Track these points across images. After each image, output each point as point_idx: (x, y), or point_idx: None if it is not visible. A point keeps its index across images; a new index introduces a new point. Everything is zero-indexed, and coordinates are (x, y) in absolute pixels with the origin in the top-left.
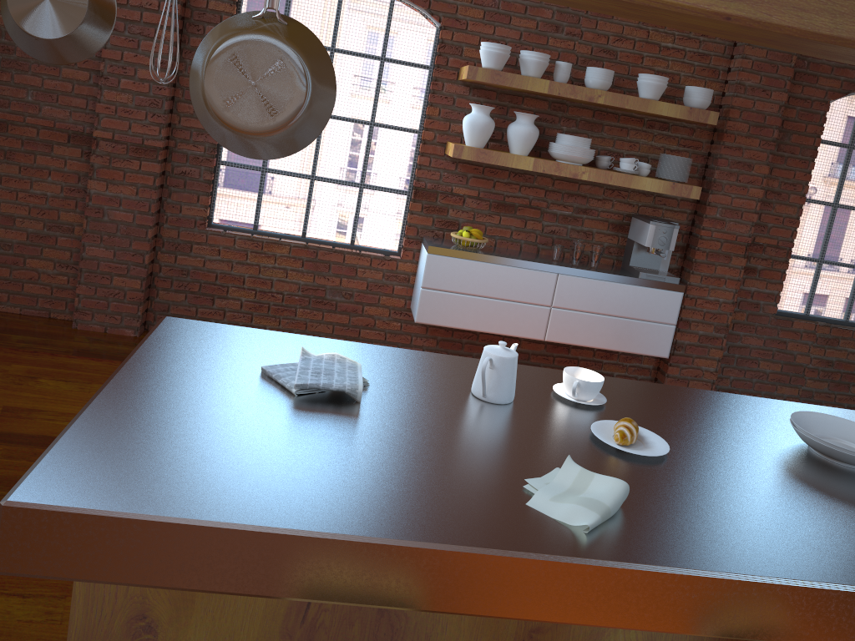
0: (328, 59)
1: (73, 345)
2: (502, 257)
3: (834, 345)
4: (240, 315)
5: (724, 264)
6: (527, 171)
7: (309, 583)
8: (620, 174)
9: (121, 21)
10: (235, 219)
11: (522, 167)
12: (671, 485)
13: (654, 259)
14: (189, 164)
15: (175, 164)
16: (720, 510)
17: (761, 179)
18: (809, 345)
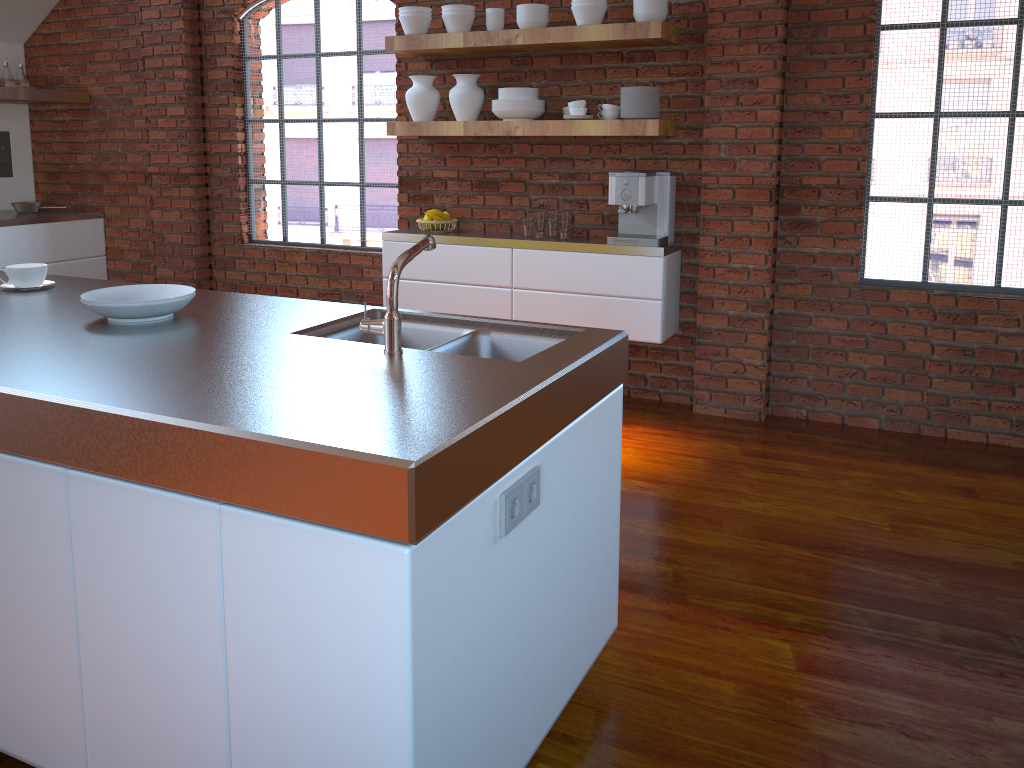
0: None
1: None
2: (451, 236)
3: (968, 323)
4: None
5: (744, 219)
6: (503, 141)
7: None
8: (558, 122)
9: (152, 70)
10: None
11: (453, 133)
12: None
13: (647, 221)
14: (223, 186)
15: (214, 188)
16: None
17: (772, 95)
18: (926, 325)
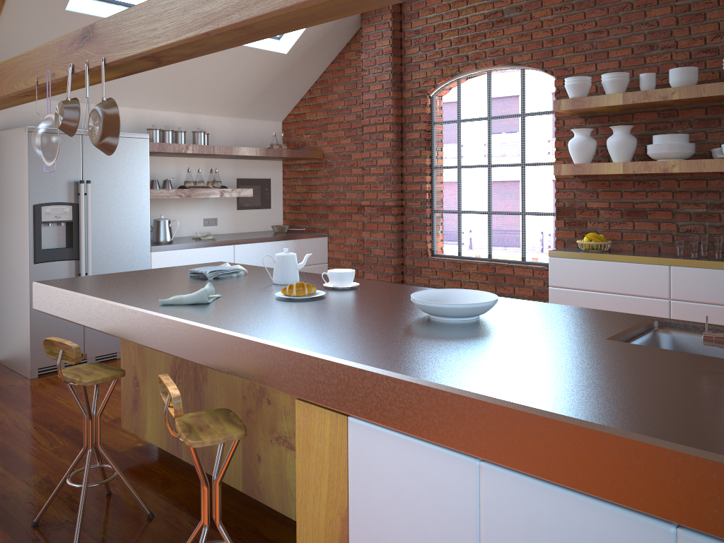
0: (117, 109)
1: None
2: (611, 254)
3: None
4: None
5: None
6: (651, 177)
7: (78, 316)
8: (714, 160)
9: (368, 134)
10: None
11: (613, 172)
12: (260, 305)
13: None
14: (414, 214)
15: (407, 216)
16: (252, 311)
17: None
18: None
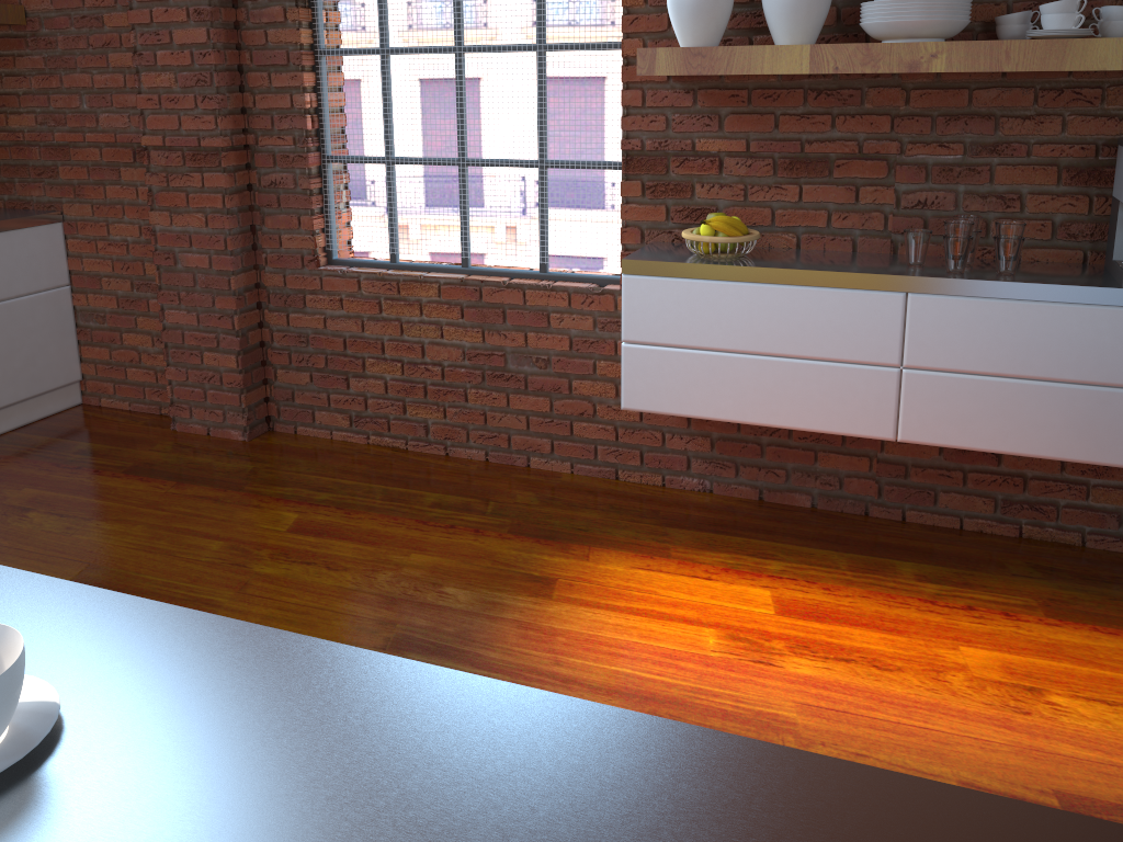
0: None
1: (140, 457)
2: (772, 268)
3: None
4: (387, 402)
5: None
6: (844, 82)
7: None
8: (1032, 43)
9: None
10: (568, 253)
11: (785, 69)
12: None
13: None
14: (279, 167)
15: (262, 172)
16: None
17: None
18: None
